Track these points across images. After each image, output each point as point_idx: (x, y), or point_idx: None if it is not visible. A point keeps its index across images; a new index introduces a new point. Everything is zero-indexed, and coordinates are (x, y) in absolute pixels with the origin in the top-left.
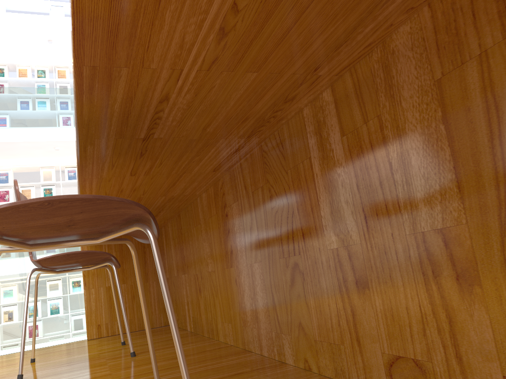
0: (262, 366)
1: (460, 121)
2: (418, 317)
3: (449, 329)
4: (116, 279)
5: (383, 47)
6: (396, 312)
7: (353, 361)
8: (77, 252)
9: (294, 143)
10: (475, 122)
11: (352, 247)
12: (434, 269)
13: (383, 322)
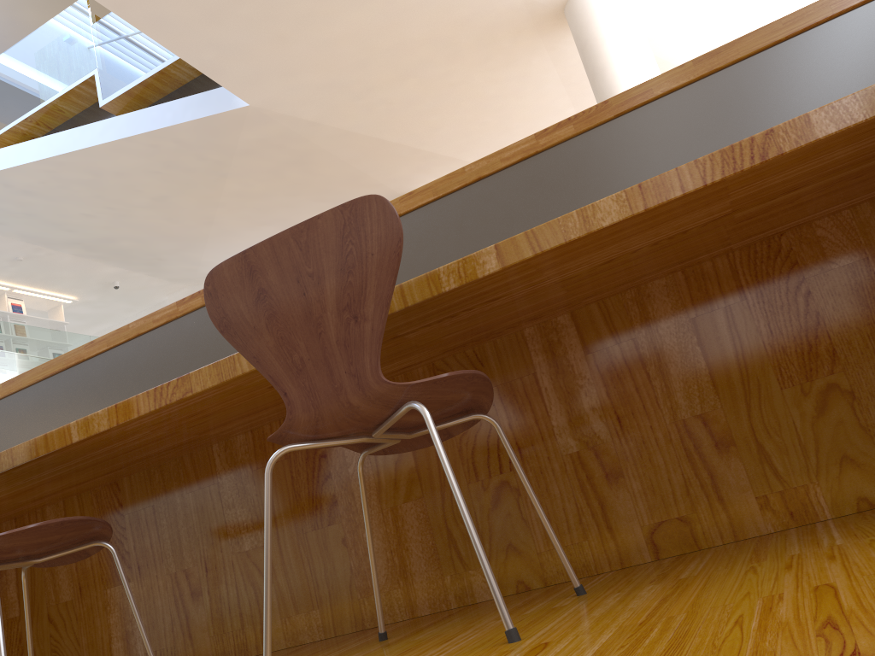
0: (457, 610)
1: (712, 344)
2: (681, 483)
3: (711, 482)
4: (121, 566)
5: (637, 291)
6: (657, 487)
7: (602, 549)
8: (76, 518)
9: (505, 360)
10: (724, 345)
11: (600, 446)
12: (695, 443)
13: (642, 500)
